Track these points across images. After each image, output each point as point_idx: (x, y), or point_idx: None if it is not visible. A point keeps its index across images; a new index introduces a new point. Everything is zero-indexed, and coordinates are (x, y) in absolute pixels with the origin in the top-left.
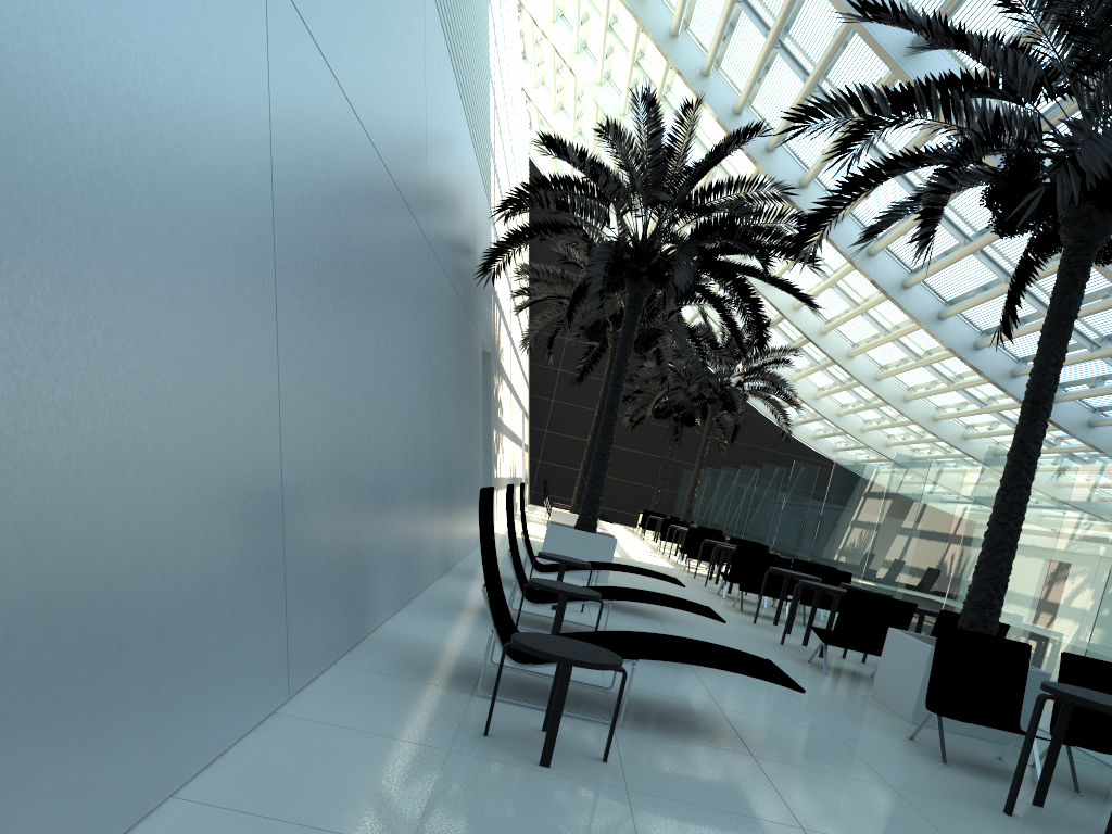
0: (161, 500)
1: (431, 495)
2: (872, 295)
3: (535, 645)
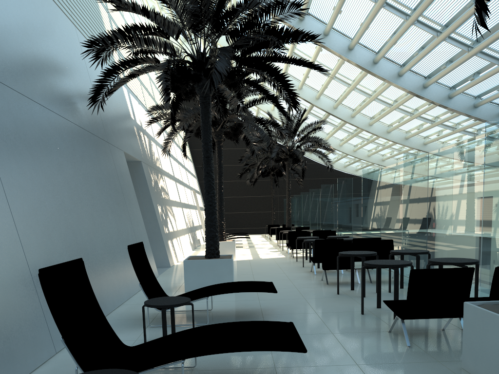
0: None
1: (34, 280)
2: (357, 77)
3: None
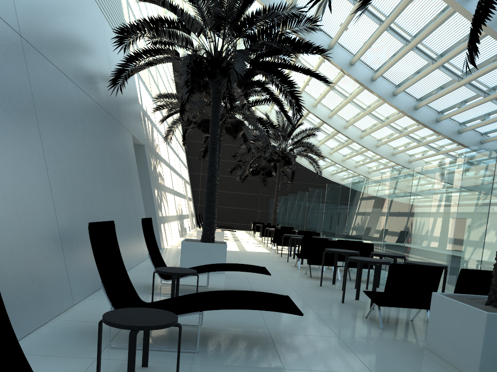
0: None
1: (61, 238)
2: (354, 91)
3: None
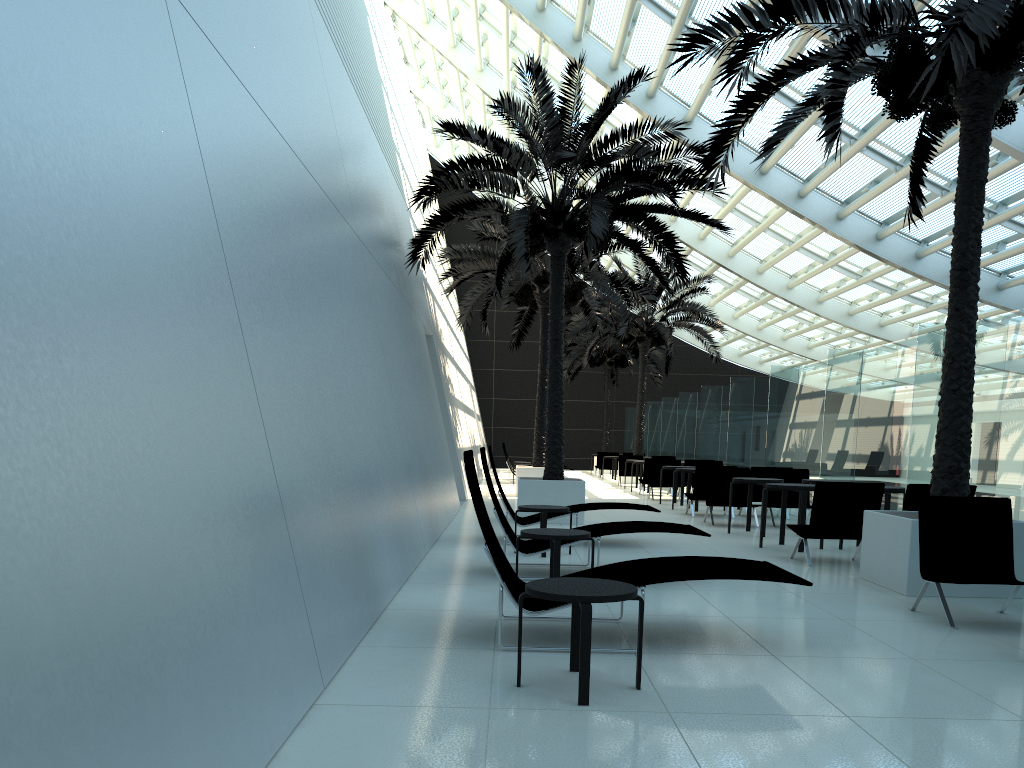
0: (168, 517)
1: (409, 473)
2: (771, 211)
3: (551, 590)
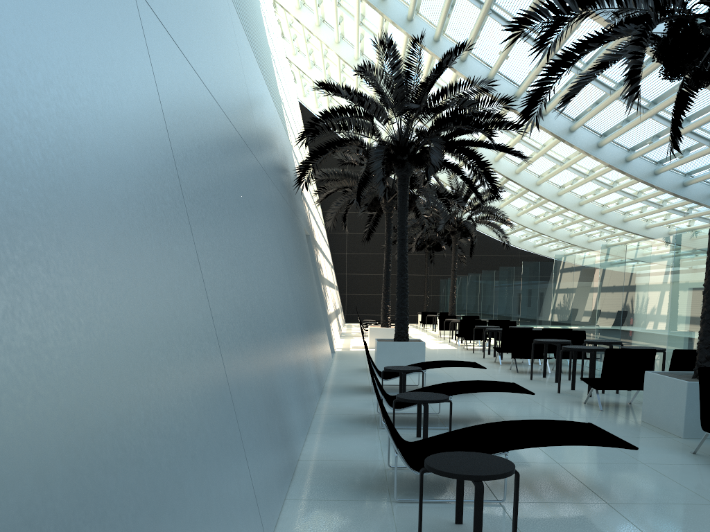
0: (158, 451)
1: (304, 345)
2: (547, 141)
3: (447, 468)
